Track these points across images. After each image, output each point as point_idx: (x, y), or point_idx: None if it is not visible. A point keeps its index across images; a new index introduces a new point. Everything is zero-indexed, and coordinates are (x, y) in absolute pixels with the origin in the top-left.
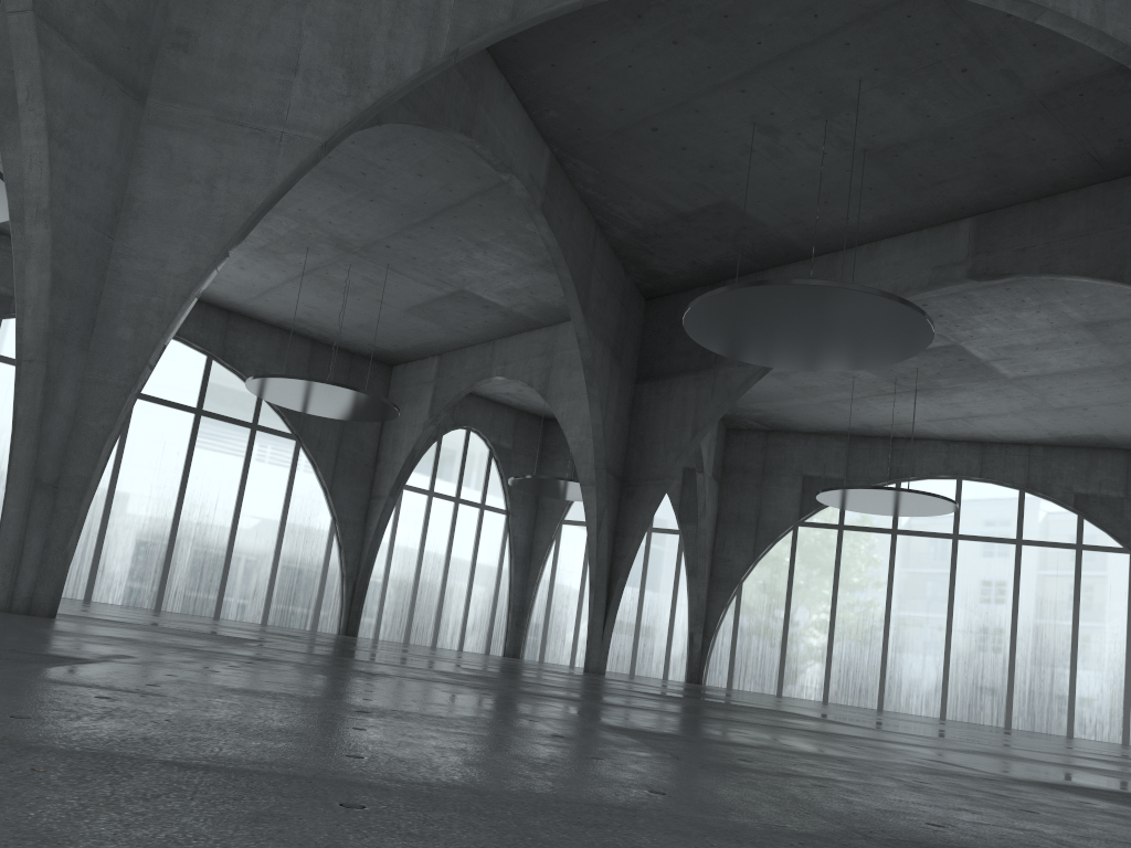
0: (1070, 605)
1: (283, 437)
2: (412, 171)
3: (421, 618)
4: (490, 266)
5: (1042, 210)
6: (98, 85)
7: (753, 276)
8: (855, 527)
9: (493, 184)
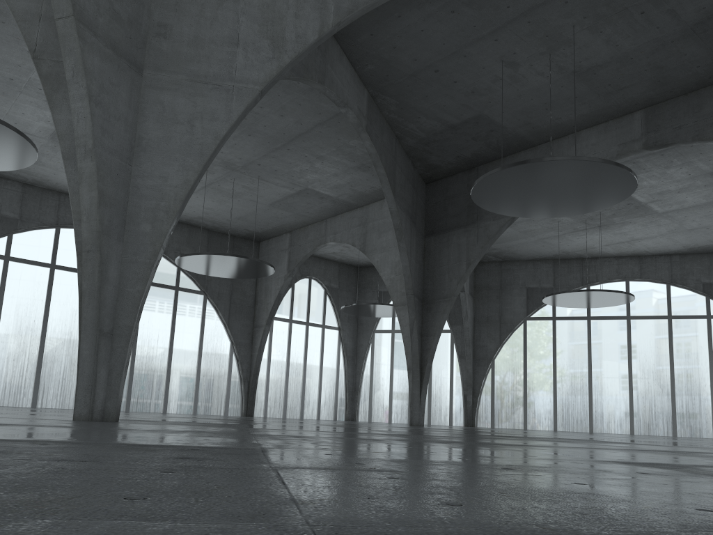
0: (707, 354)
1: (195, 294)
2: (276, 113)
3: (292, 401)
4: (325, 171)
5: (689, 100)
6: (115, 64)
7: (497, 162)
8: (563, 317)
9: (329, 117)
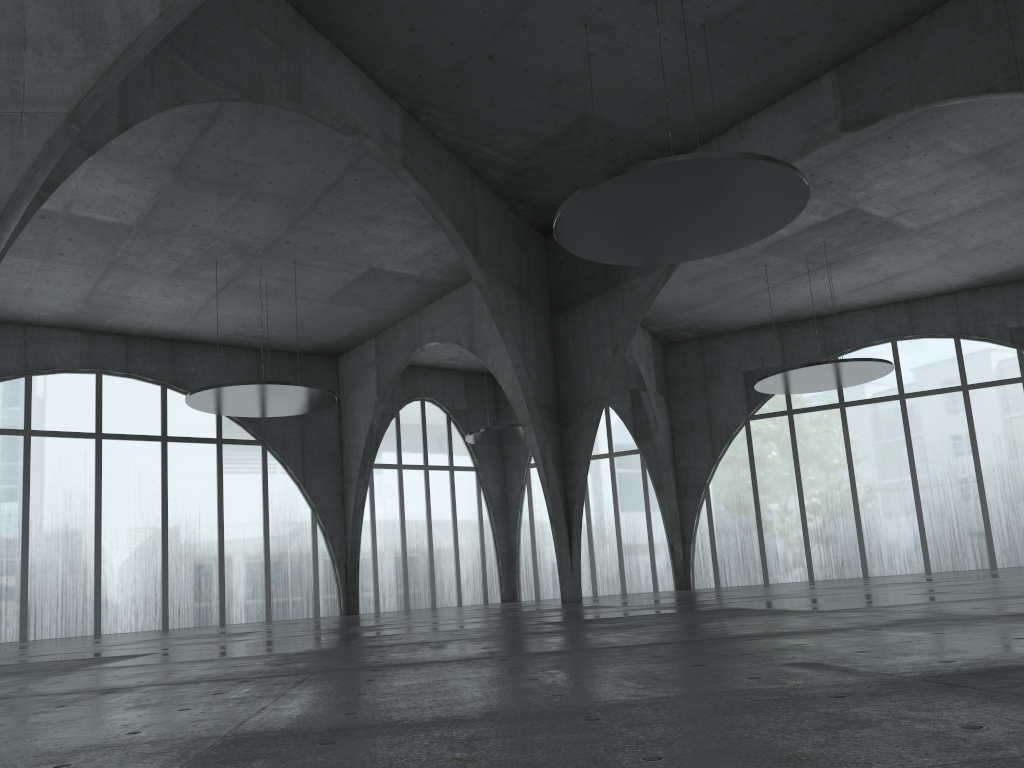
0: None
1: (249, 445)
2: (280, 161)
3: (416, 584)
4: (388, 238)
5: (899, 43)
6: None
7: None
8: (803, 409)
9: (359, 155)
